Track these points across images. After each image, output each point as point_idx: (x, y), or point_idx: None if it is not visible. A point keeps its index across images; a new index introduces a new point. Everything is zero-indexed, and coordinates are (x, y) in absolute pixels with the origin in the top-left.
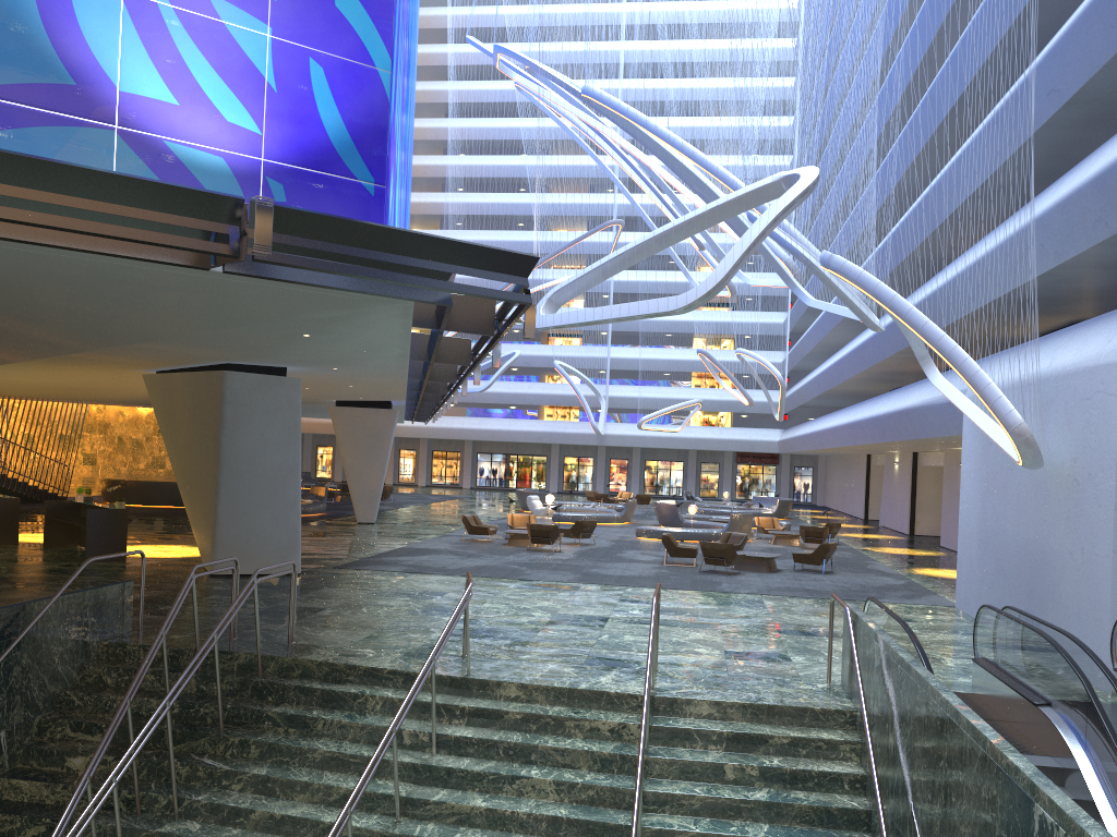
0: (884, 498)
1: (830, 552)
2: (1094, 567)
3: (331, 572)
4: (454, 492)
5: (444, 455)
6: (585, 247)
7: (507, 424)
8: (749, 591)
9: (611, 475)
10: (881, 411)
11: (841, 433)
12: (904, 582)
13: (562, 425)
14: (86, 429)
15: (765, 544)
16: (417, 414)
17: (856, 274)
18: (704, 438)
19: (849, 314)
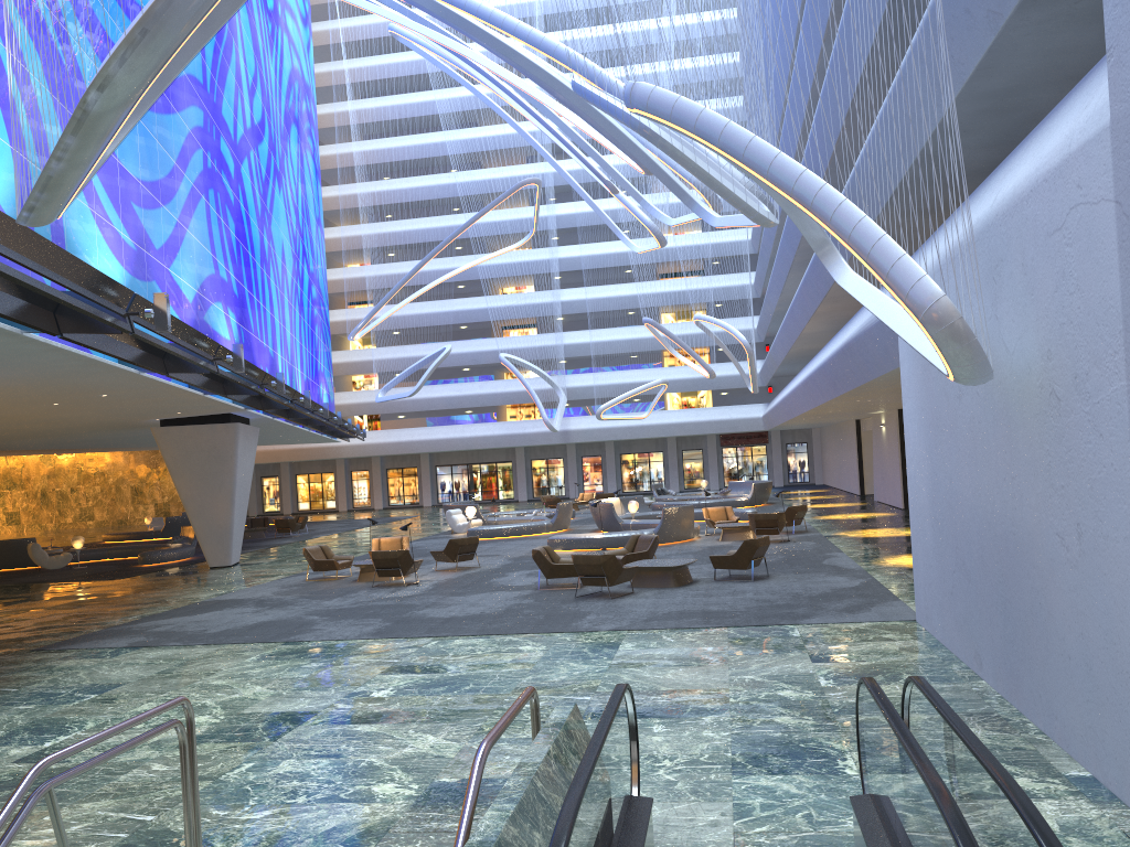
0: (875, 468)
1: (760, 549)
2: (1104, 562)
3: (8, 661)
4: (405, 512)
5: (400, 472)
6: (525, 225)
7: (461, 431)
8: (617, 625)
9: (584, 475)
10: (827, 355)
11: (802, 394)
12: (861, 582)
13: (521, 425)
14: (6, 486)
15: (710, 542)
16: (323, 429)
17: (670, 104)
18: (679, 423)
19: (749, 221)
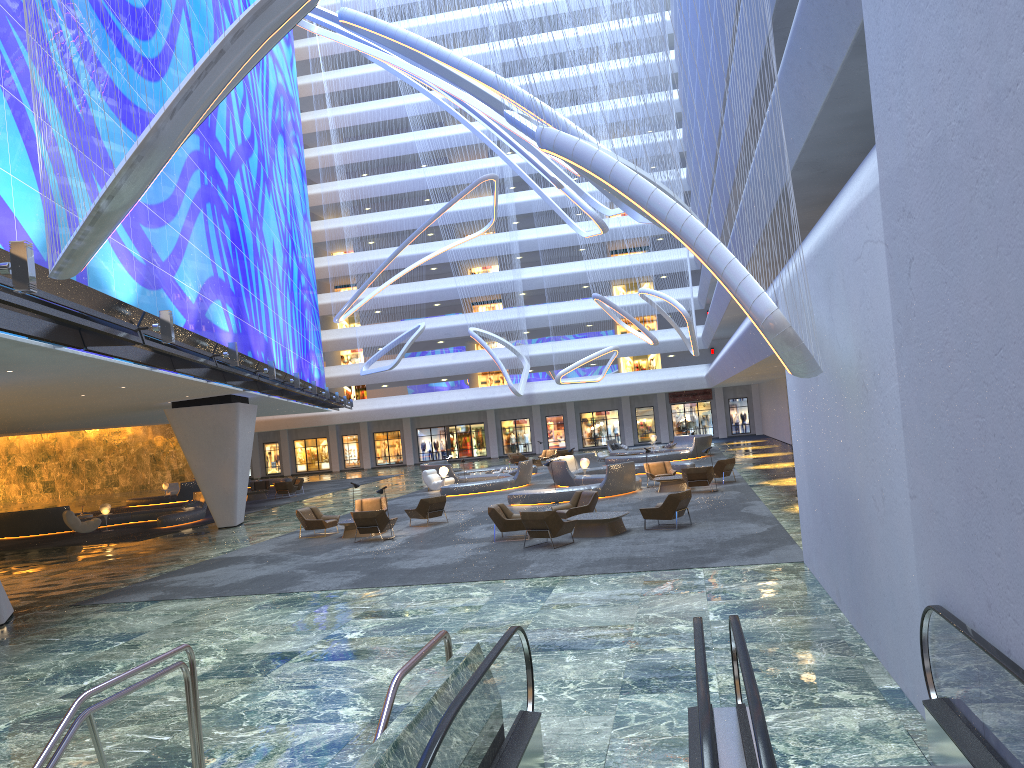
0: None
1: (683, 502)
2: (896, 521)
3: (51, 615)
4: (390, 471)
5: (385, 435)
6: (488, 212)
7: (437, 397)
8: (554, 572)
9: (549, 433)
10: (742, 329)
11: (729, 360)
12: (768, 528)
13: (490, 391)
14: (42, 459)
15: (650, 493)
16: (314, 402)
17: (571, 146)
18: (631, 384)
19: None
